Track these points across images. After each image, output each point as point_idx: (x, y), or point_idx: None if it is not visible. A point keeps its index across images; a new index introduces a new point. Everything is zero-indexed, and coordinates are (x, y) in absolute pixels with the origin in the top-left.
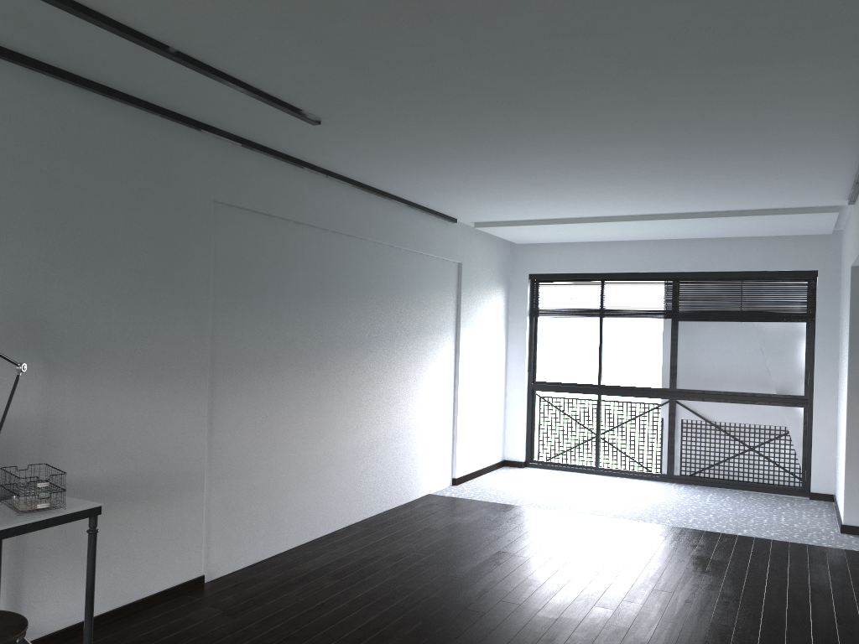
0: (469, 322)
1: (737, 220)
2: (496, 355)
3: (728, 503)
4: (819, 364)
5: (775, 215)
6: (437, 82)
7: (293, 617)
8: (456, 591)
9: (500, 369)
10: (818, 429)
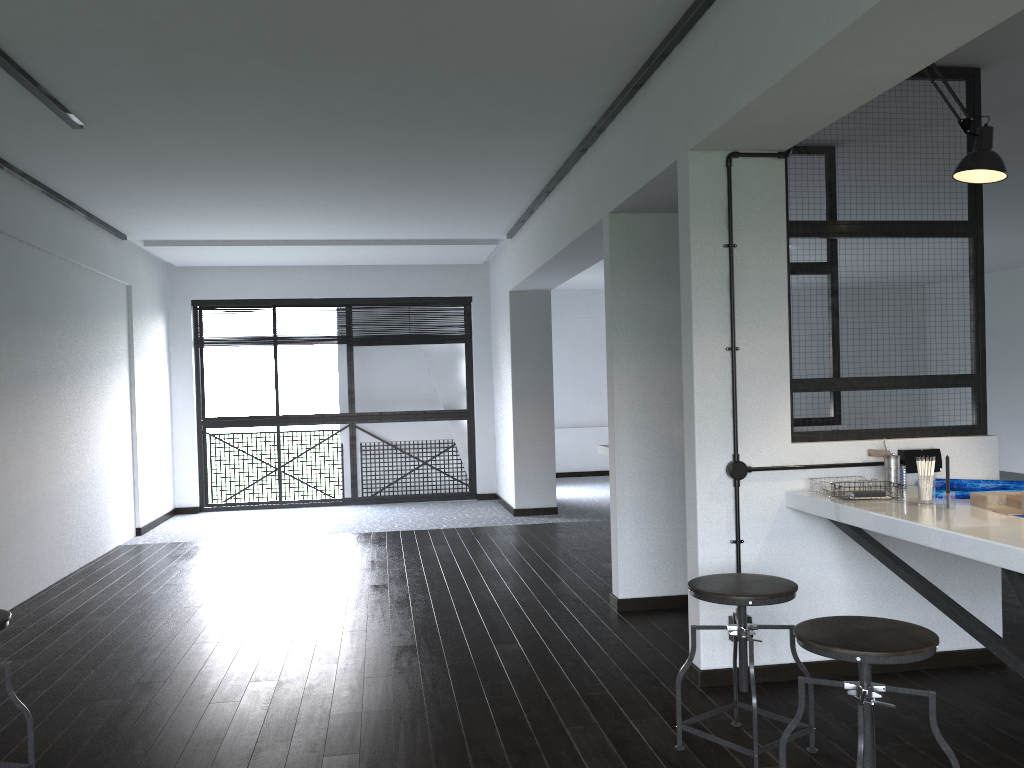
0: (140, 352)
1: (415, 248)
2: (163, 390)
3: (417, 511)
4: (478, 379)
5: (448, 245)
6: (243, 108)
7: (97, 644)
8: (240, 599)
9: (167, 406)
10: (480, 437)
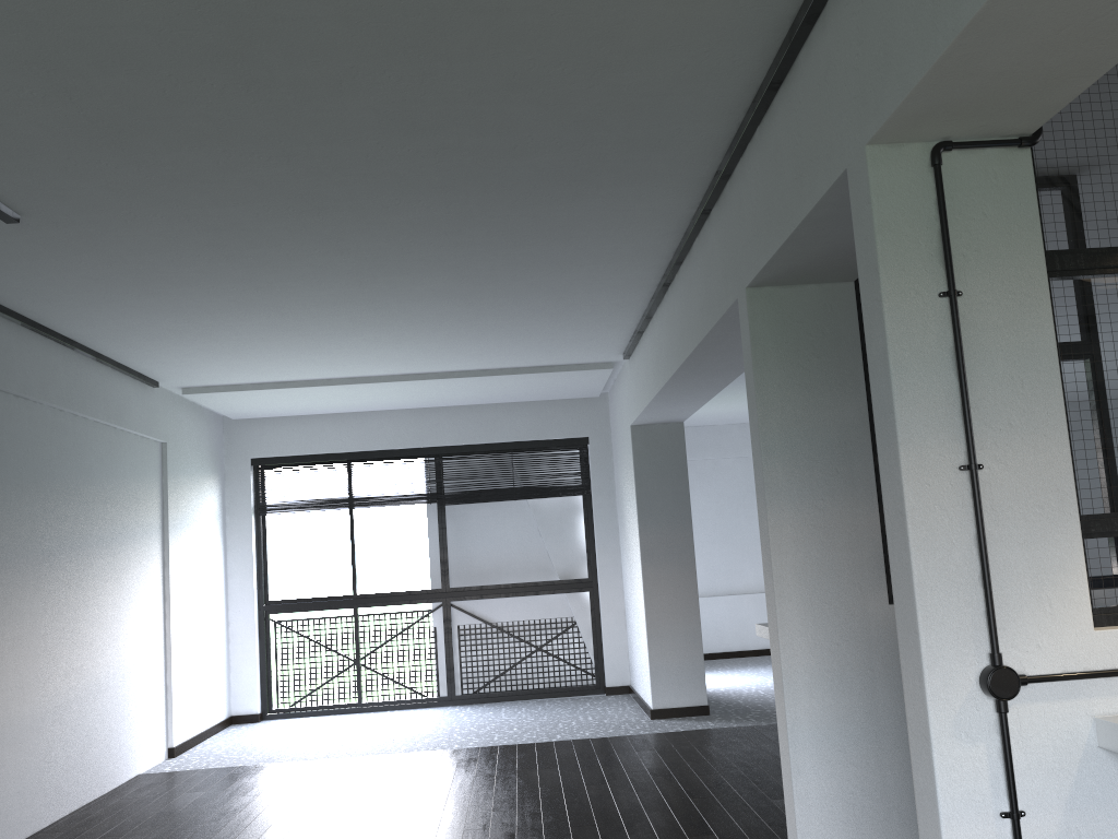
0: (179, 524)
1: (511, 379)
2: (214, 569)
3: (527, 714)
4: (600, 540)
5: (551, 373)
6: (220, 174)
7: None
8: None
9: (220, 589)
10: (607, 614)
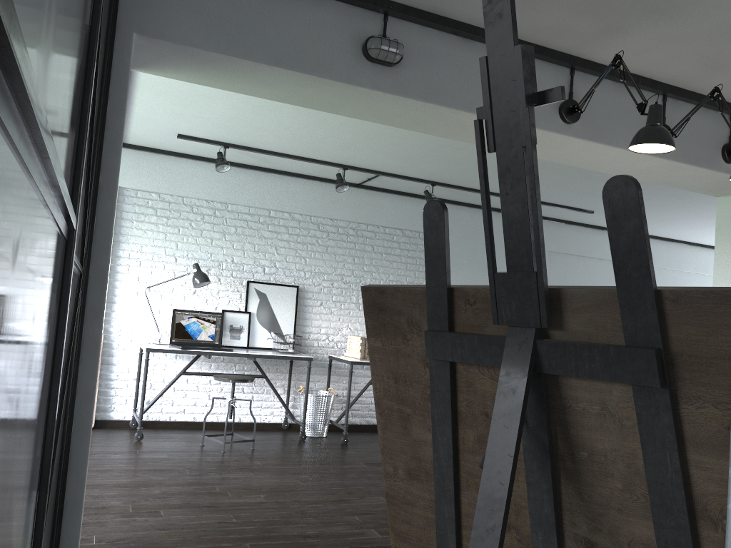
0: None
1: None
2: None
3: None
4: None
5: None
6: None
7: None
8: None
9: None
10: None
